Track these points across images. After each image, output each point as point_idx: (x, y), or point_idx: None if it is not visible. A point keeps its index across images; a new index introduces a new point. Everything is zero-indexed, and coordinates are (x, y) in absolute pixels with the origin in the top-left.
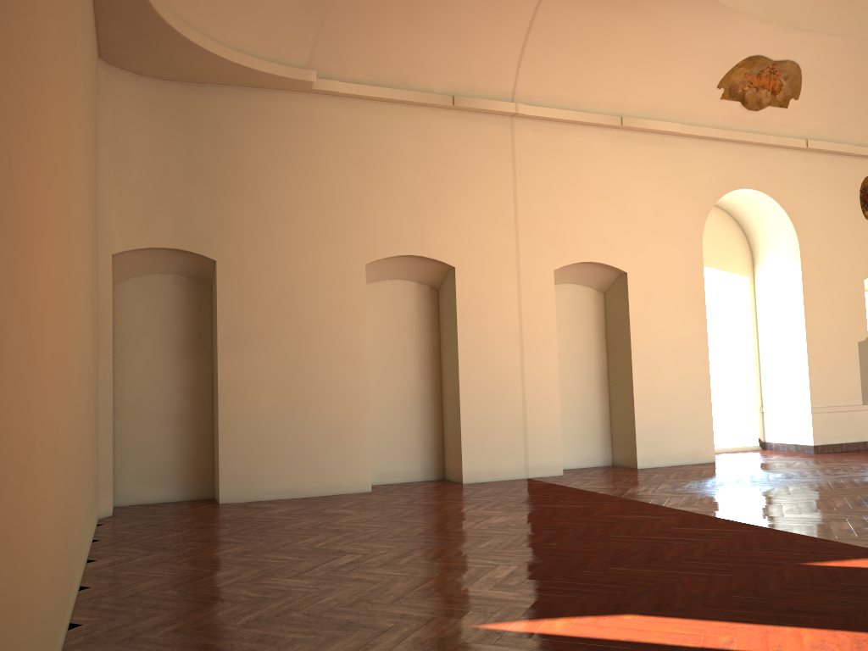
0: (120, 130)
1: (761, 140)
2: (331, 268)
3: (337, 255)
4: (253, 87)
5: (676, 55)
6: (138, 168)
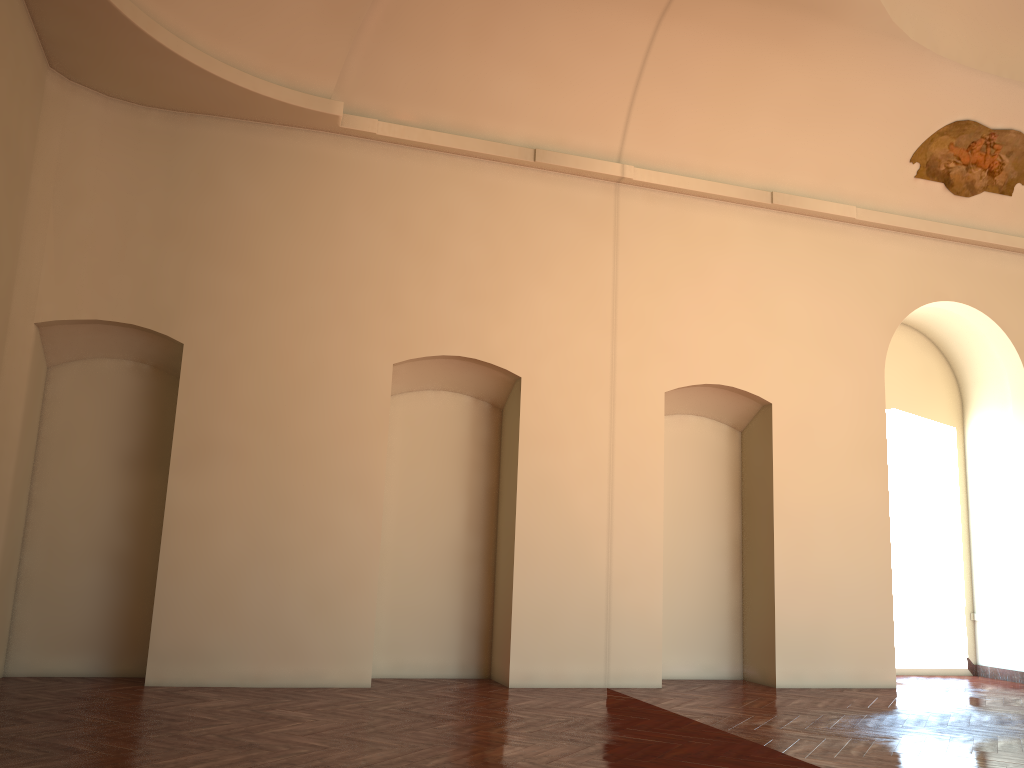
0: (71, 163)
1: (973, 236)
2: (344, 365)
3: (354, 348)
4: (261, 122)
5: (851, 113)
6: (91, 214)
